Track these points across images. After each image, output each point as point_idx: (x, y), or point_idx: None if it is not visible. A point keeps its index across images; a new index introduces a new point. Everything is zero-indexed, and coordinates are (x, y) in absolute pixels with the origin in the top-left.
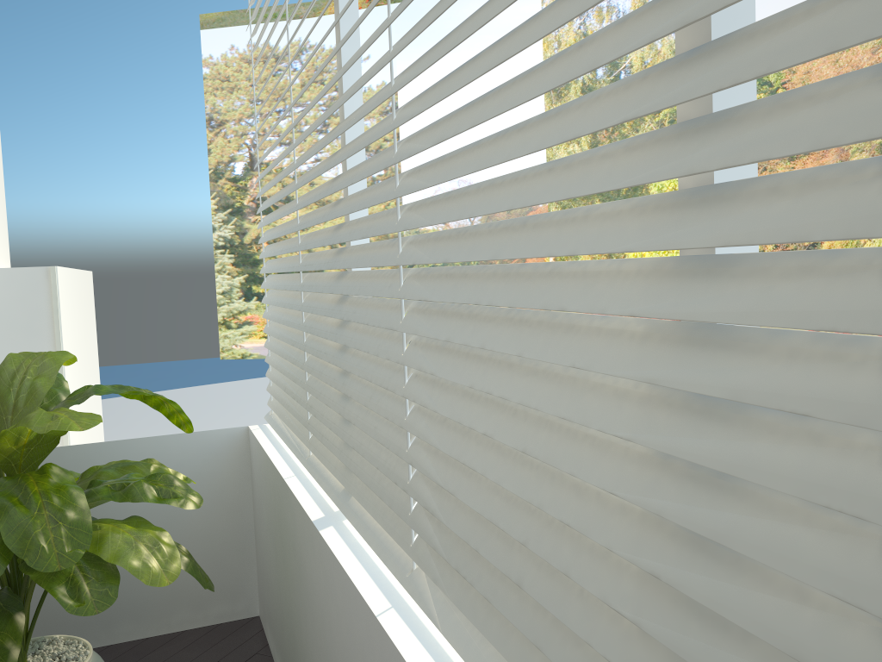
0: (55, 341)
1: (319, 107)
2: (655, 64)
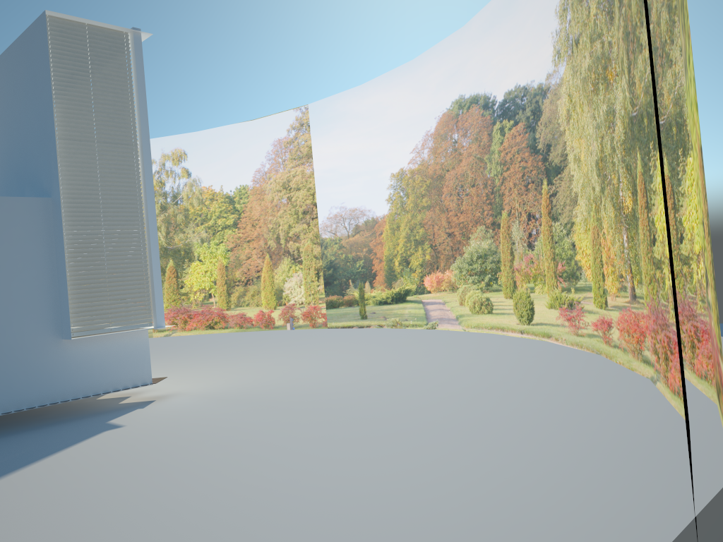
0: None
1: None
2: (193, 198)
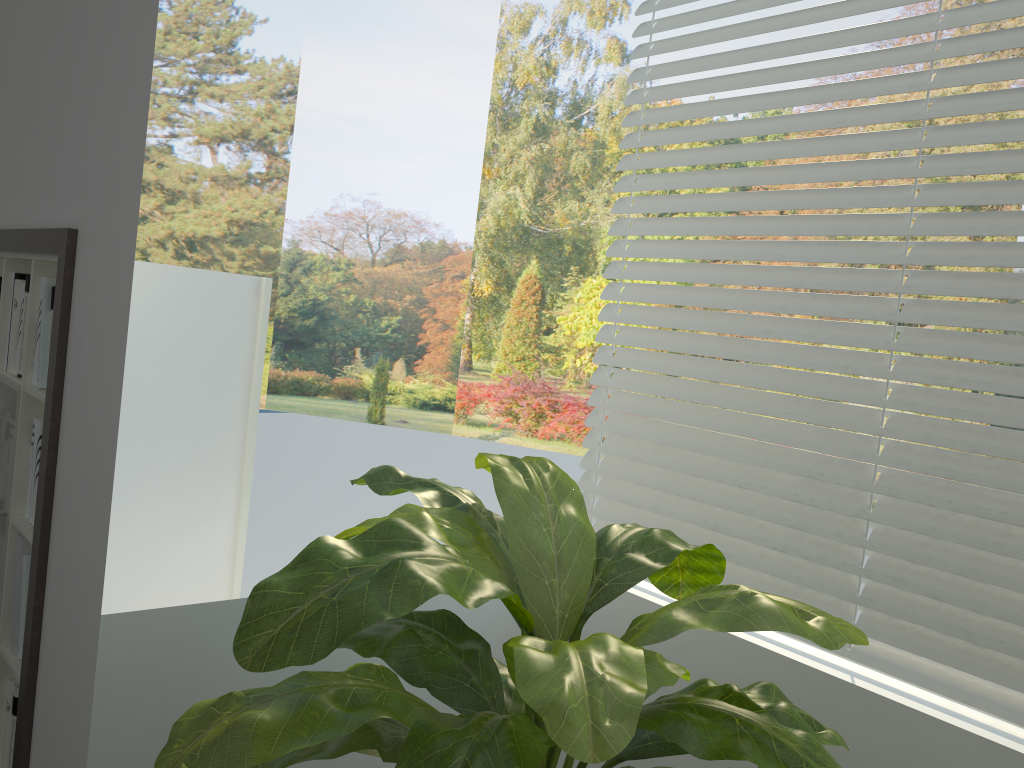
0: (249, 399)
1: (186, 67)
2: (623, 117)
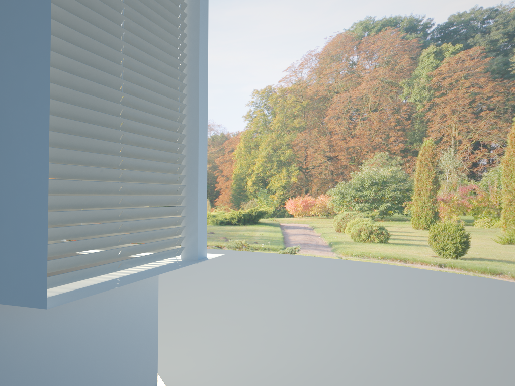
0: None
1: None
2: None
